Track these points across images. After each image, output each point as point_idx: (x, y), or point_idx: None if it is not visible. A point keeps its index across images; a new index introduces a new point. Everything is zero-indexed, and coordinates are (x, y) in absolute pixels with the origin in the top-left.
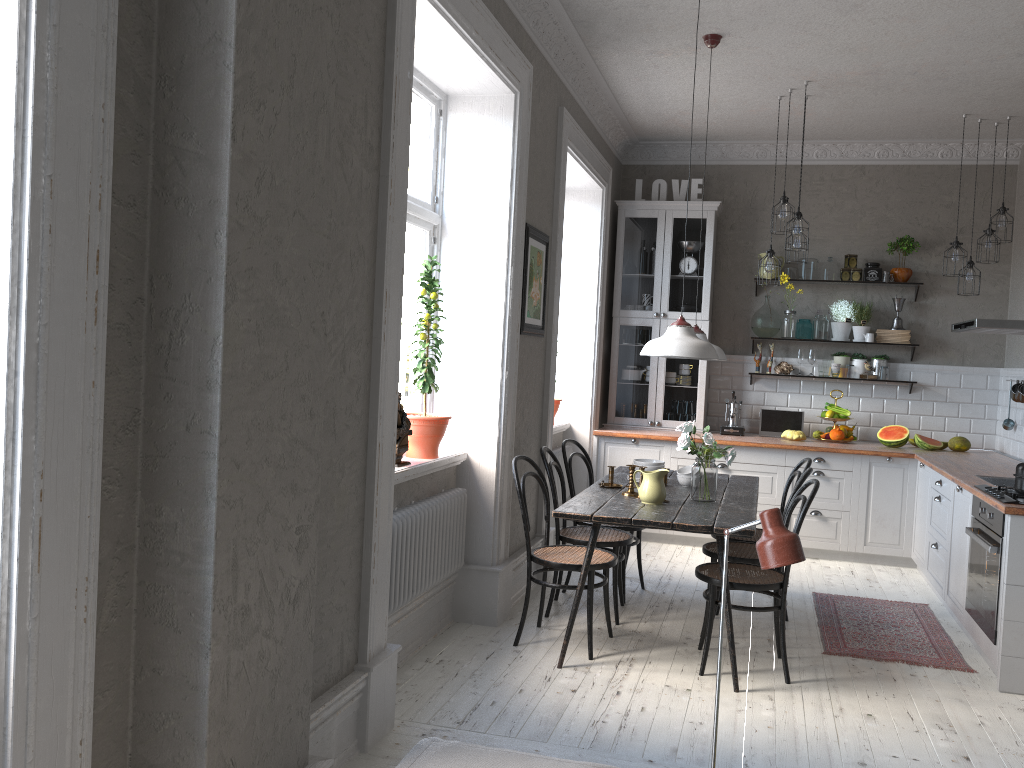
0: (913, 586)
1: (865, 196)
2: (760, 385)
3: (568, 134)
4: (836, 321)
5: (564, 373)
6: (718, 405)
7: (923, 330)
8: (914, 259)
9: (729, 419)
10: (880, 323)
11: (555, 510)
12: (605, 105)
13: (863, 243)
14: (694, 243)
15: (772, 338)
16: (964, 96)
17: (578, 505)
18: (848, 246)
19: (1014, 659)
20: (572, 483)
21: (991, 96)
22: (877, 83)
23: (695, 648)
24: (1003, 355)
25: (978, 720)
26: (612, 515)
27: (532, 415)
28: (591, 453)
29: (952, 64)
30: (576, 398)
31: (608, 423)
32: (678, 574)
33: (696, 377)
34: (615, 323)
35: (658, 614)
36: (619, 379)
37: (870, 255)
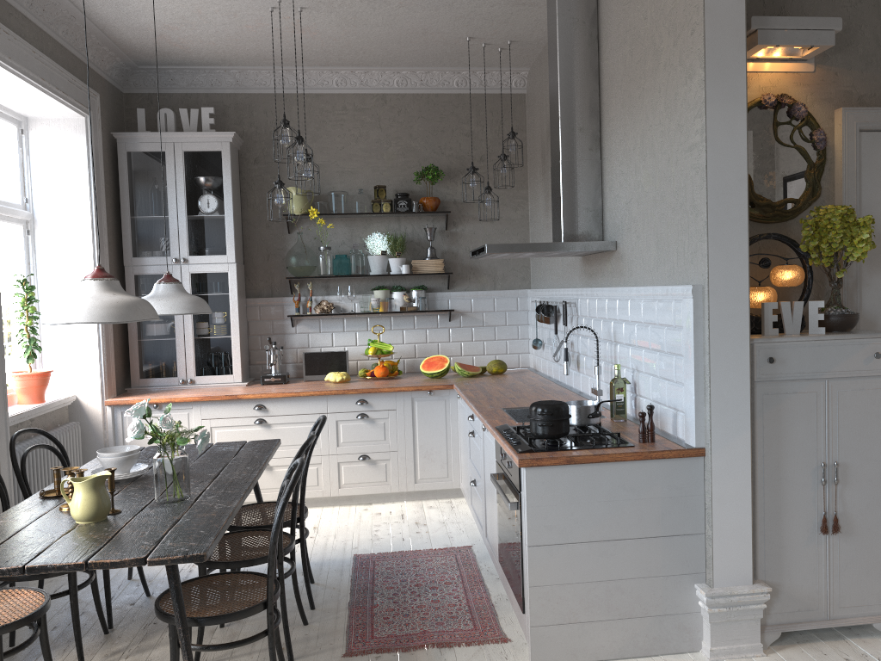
0: (460, 522)
1: (389, 126)
2: (303, 327)
3: None
4: (373, 254)
5: (62, 337)
6: (261, 352)
7: (456, 258)
8: (442, 188)
9: (271, 367)
10: (416, 254)
11: None
12: (63, 12)
13: (392, 174)
14: (211, 179)
15: (308, 277)
16: (463, 14)
17: None
18: (378, 177)
19: (544, 628)
20: (28, 487)
21: (488, 15)
22: None
23: None
24: (529, 277)
25: None
26: None
27: None
28: (107, 426)
29: None
30: (81, 365)
31: (133, 387)
32: None
33: (229, 326)
34: (128, 273)
35: (151, 638)
36: (140, 336)
37: (400, 186)
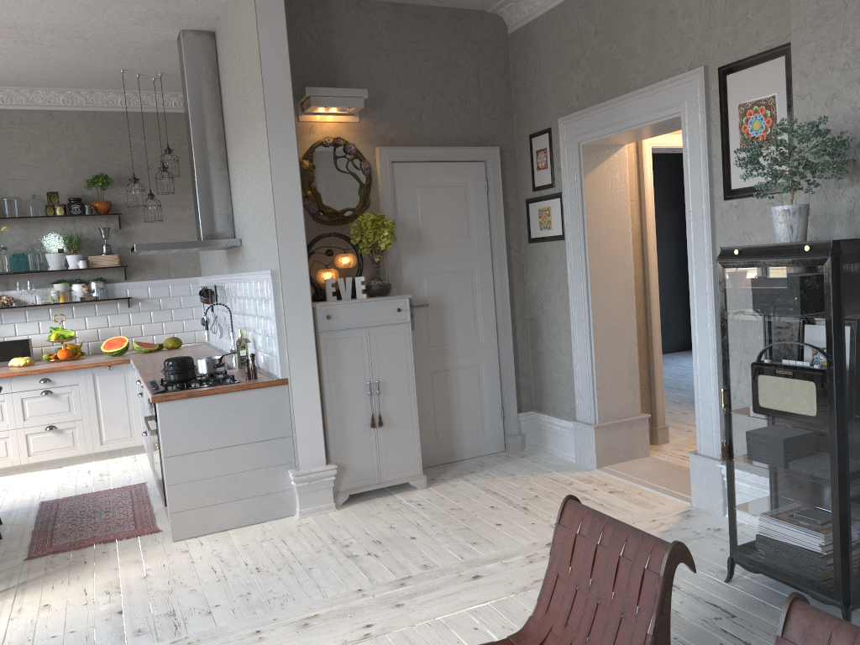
0: (140, 469)
1: (58, 138)
2: None
3: None
4: (51, 252)
5: None
6: None
7: None
8: (113, 193)
9: None
10: (93, 250)
11: None
12: None
13: (64, 181)
14: None
15: None
16: (112, 54)
17: None
18: (50, 184)
19: (180, 513)
20: None
21: (135, 56)
22: (23, 37)
23: None
24: (200, 266)
25: (146, 573)
26: None
27: None
28: None
29: (82, 26)
30: None
31: None
32: None
33: None
34: None
35: None
36: None
37: (73, 191)
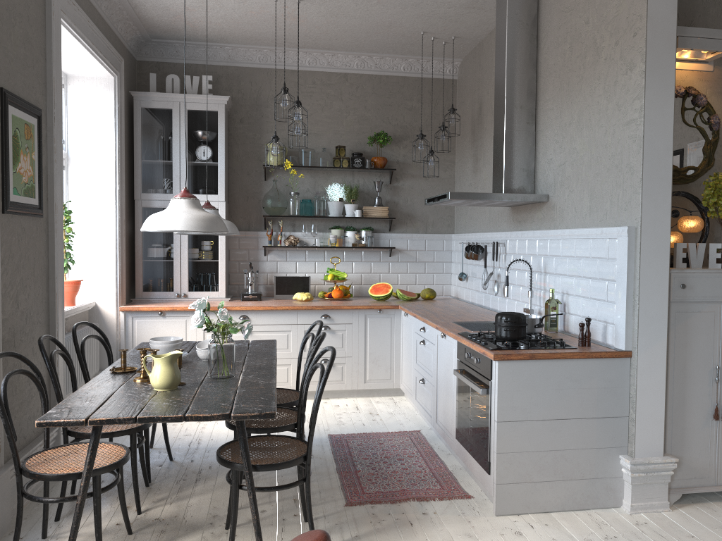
0: (405, 414)
1: (349, 99)
2: (273, 256)
3: (61, 6)
4: (331, 201)
5: (86, 254)
6: (238, 275)
7: (397, 206)
8: (388, 150)
9: (248, 287)
10: (365, 202)
11: (40, 419)
12: None
13: (349, 137)
14: (208, 133)
15: (281, 216)
16: (424, 13)
17: (74, 405)
18: (338, 139)
19: (506, 485)
20: (86, 368)
21: (443, 15)
22: None
23: (222, 528)
24: (453, 224)
25: None
26: (113, 415)
27: (33, 301)
28: (119, 328)
29: None
30: (100, 277)
31: (137, 298)
32: (207, 436)
33: (217, 252)
34: (137, 205)
35: (185, 490)
36: (145, 257)
37: (355, 147)
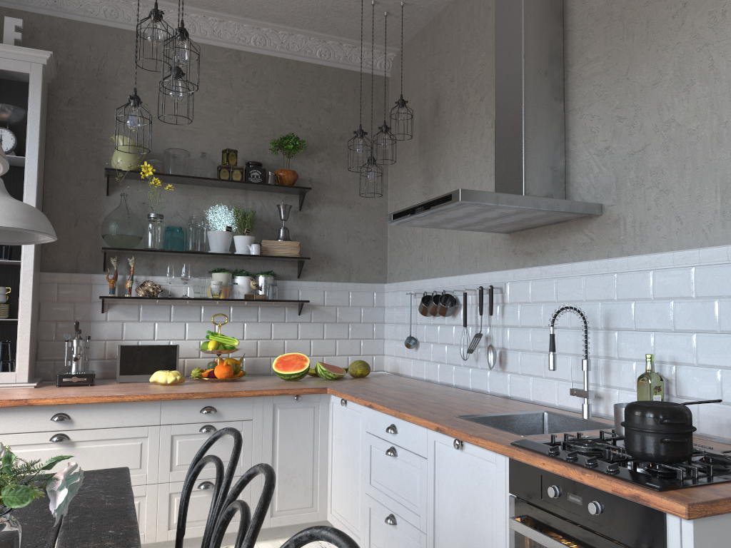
0: None
1: (242, 86)
2: (117, 313)
3: None
4: (213, 231)
5: None
6: (54, 344)
7: (309, 243)
8: (297, 164)
9: (72, 363)
10: (264, 234)
11: None
12: None
13: (242, 140)
14: (10, 107)
15: (133, 249)
16: None
17: None
18: (224, 142)
19: None
20: None
21: None
22: None
23: None
24: (386, 270)
25: None
26: None
27: None
28: None
29: None
30: None
31: None
32: None
33: (16, 304)
34: None
35: None
36: None
37: (250, 155)
